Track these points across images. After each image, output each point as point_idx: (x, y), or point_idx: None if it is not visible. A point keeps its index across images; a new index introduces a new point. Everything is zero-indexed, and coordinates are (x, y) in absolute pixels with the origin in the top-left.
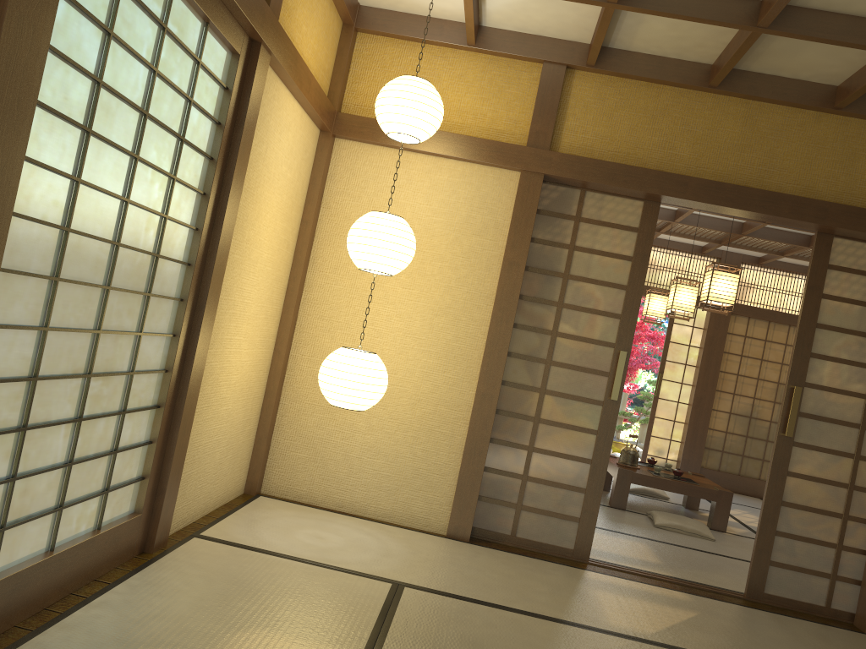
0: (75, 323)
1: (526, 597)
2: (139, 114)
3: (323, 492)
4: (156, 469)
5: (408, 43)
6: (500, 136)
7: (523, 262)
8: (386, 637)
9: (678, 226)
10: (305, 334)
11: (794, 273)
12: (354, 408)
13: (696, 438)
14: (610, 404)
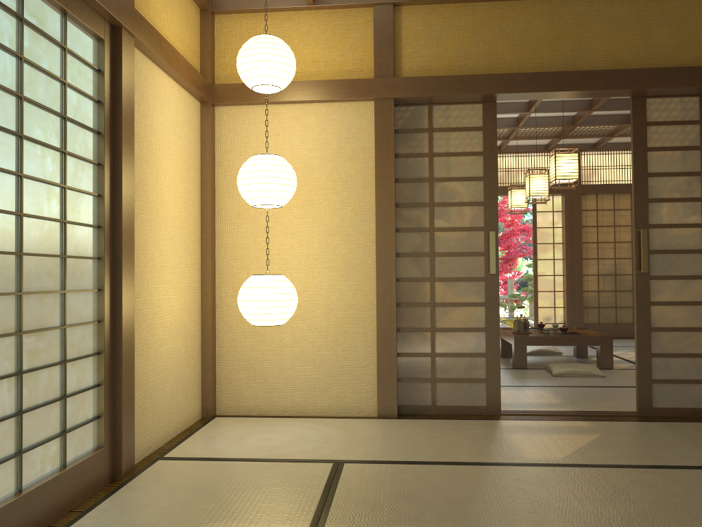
0: None
1: (450, 451)
2: (14, 97)
3: (268, 403)
4: (109, 407)
5: (258, 15)
6: (351, 75)
7: (392, 175)
8: (330, 506)
9: (522, 130)
10: (225, 274)
11: (625, 150)
12: (273, 324)
13: (575, 301)
14: (490, 278)
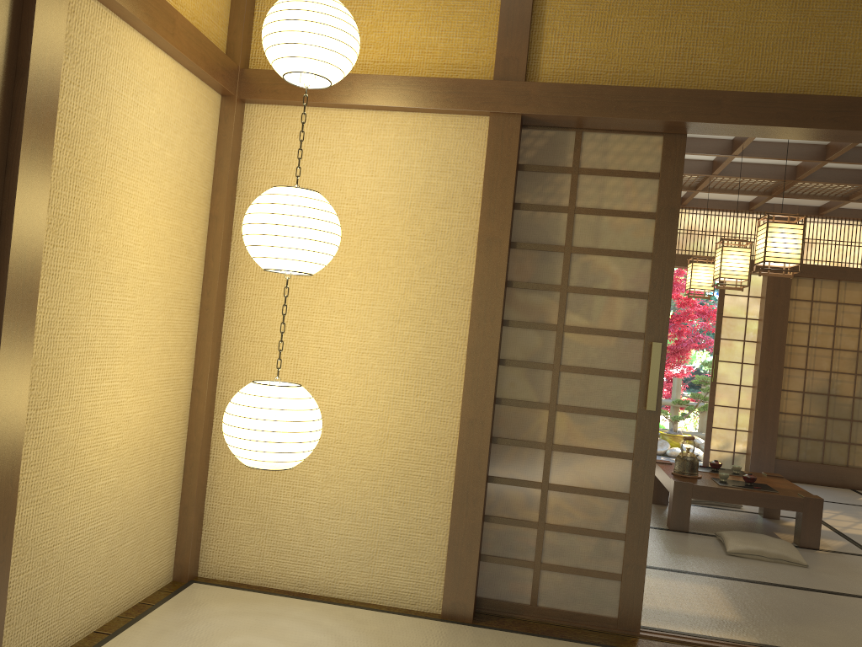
0: None
1: None
2: None
3: (276, 569)
4: None
5: None
6: (458, 72)
7: (505, 237)
8: None
9: (718, 179)
10: (233, 363)
11: None
12: (274, 467)
13: (766, 425)
14: (646, 416)
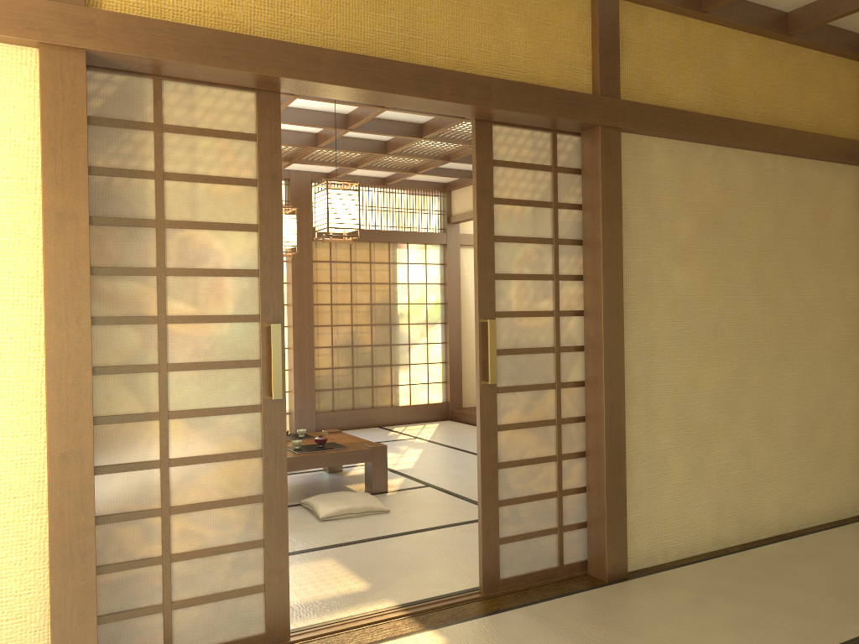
0: None
1: None
2: None
3: None
4: None
5: None
6: None
7: (83, 210)
8: None
9: None
10: None
11: (364, 186)
12: None
13: (305, 383)
14: (272, 406)
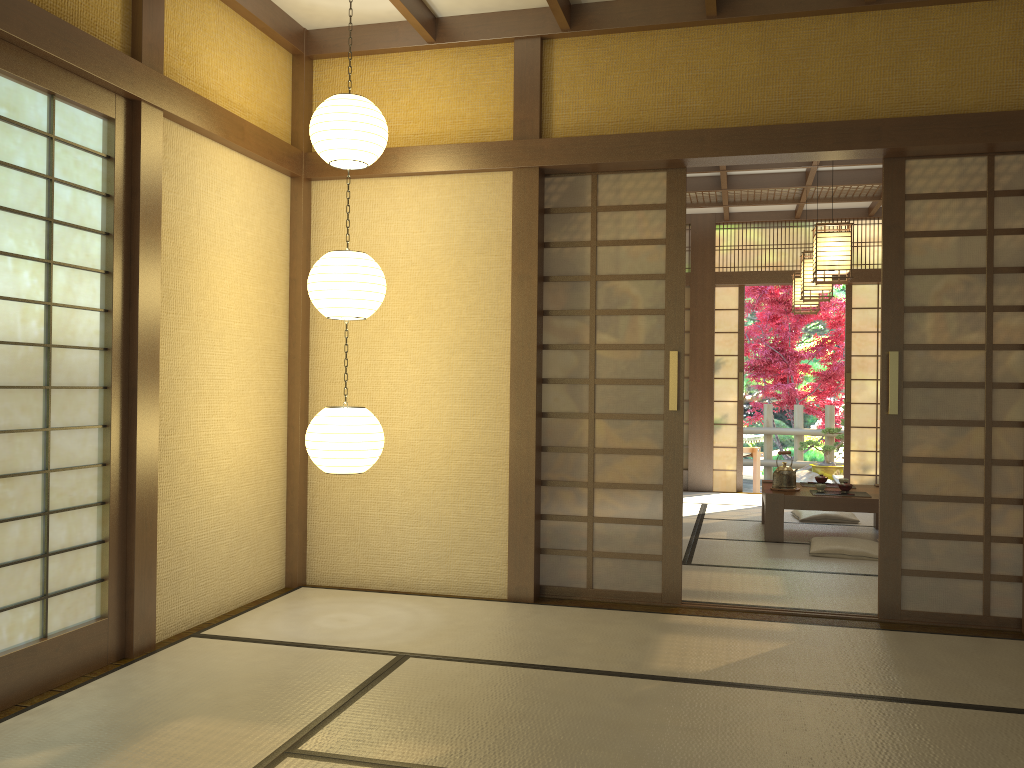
0: None
1: (561, 651)
2: None
3: (370, 572)
4: (116, 569)
5: (367, 58)
6: (484, 136)
7: (534, 272)
8: (345, 709)
9: (818, 189)
10: (320, 402)
11: None
12: (347, 471)
13: None
14: (671, 416)
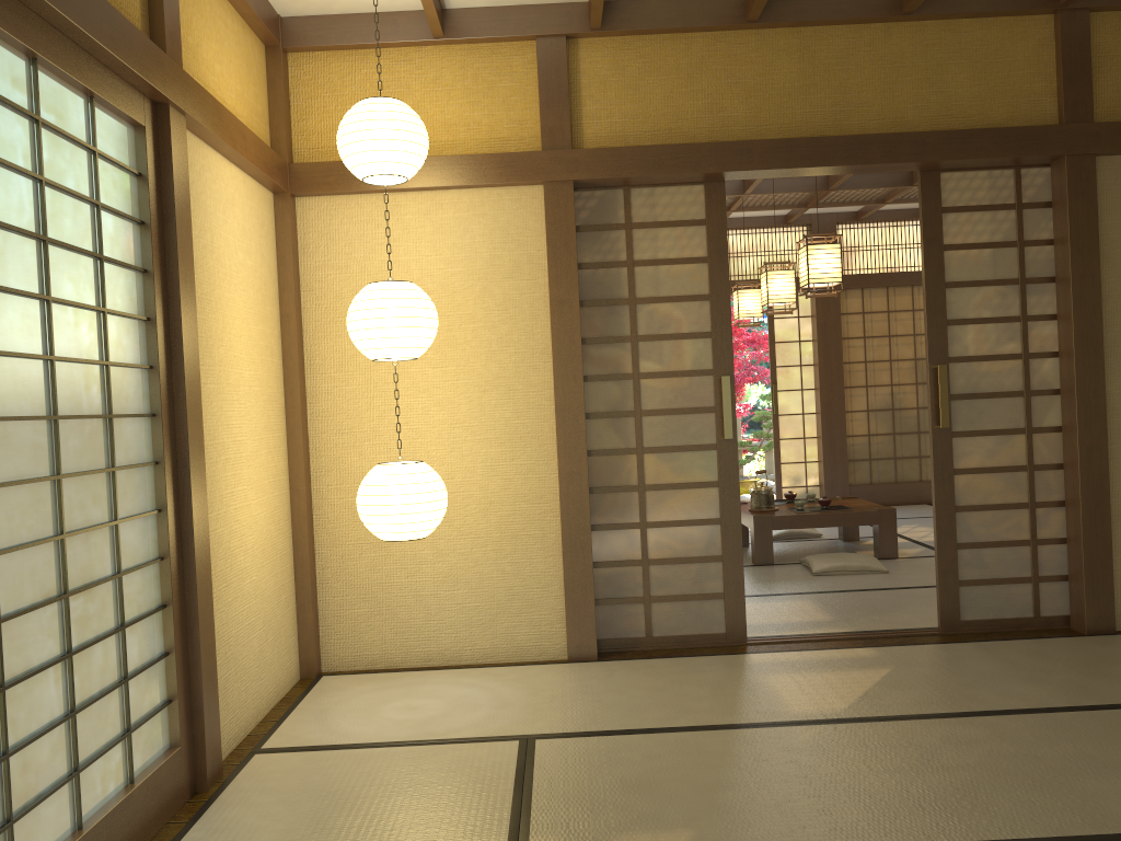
0: (29, 535)
1: (685, 709)
2: (36, 242)
3: (401, 649)
4: (183, 685)
5: (356, 53)
6: (505, 145)
7: (575, 298)
8: (531, 810)
9: (750, 197)
10: (325, 458)
11: (902, 220)
12: (414, 537)
13: (835, 451)
14: (725, 445)
